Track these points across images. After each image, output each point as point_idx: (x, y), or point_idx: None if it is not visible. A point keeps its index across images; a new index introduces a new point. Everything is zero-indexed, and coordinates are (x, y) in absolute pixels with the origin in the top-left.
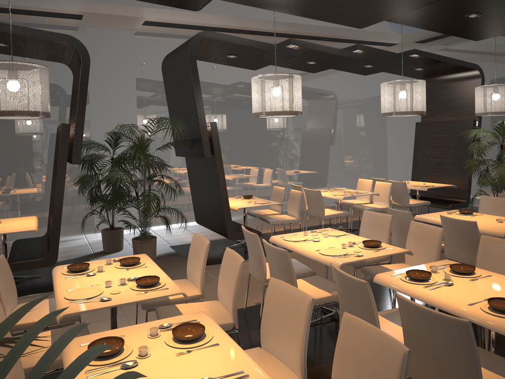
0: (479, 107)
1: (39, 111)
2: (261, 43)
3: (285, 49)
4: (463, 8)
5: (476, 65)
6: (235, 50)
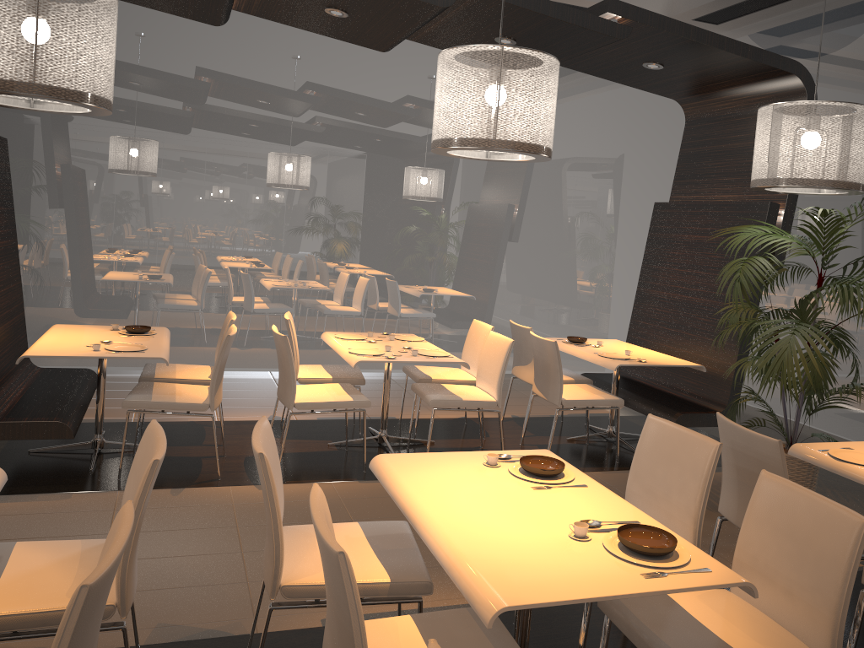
0: (757, 163)
1: None
2: None
3: None
4: None
5: (796, 64)
6: None
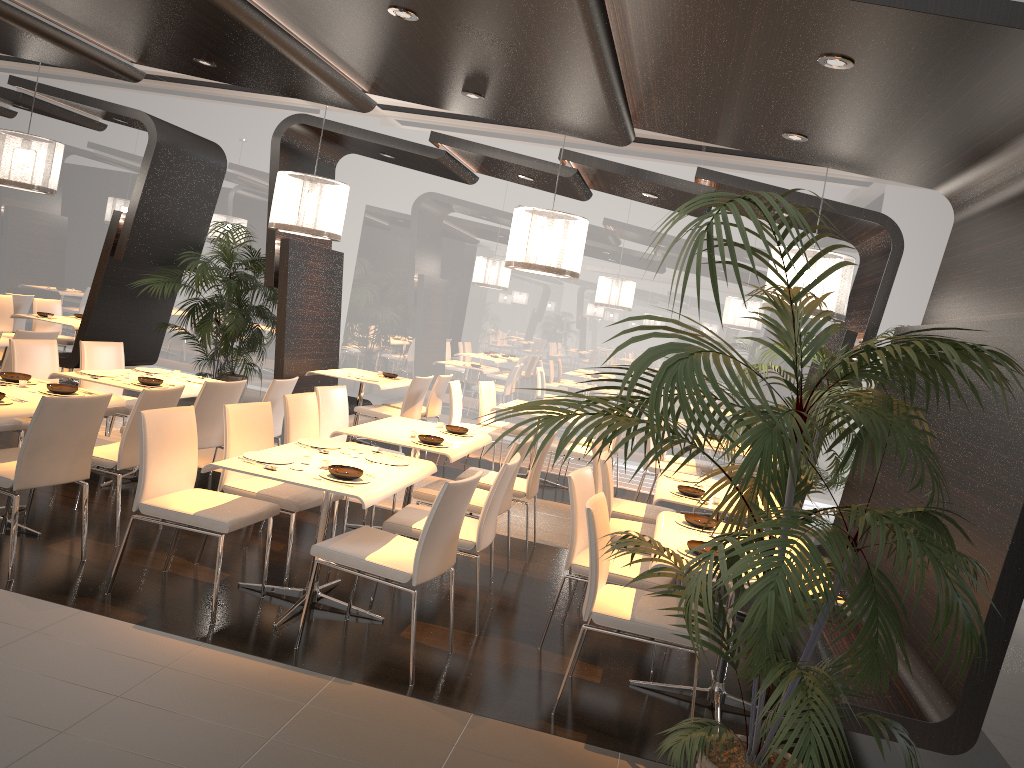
0: None
1: (21, 183)
2: (380, 135)
3: (417, 147)
4: (429, 82)
5: (880, 215)
6: (365, 144)
